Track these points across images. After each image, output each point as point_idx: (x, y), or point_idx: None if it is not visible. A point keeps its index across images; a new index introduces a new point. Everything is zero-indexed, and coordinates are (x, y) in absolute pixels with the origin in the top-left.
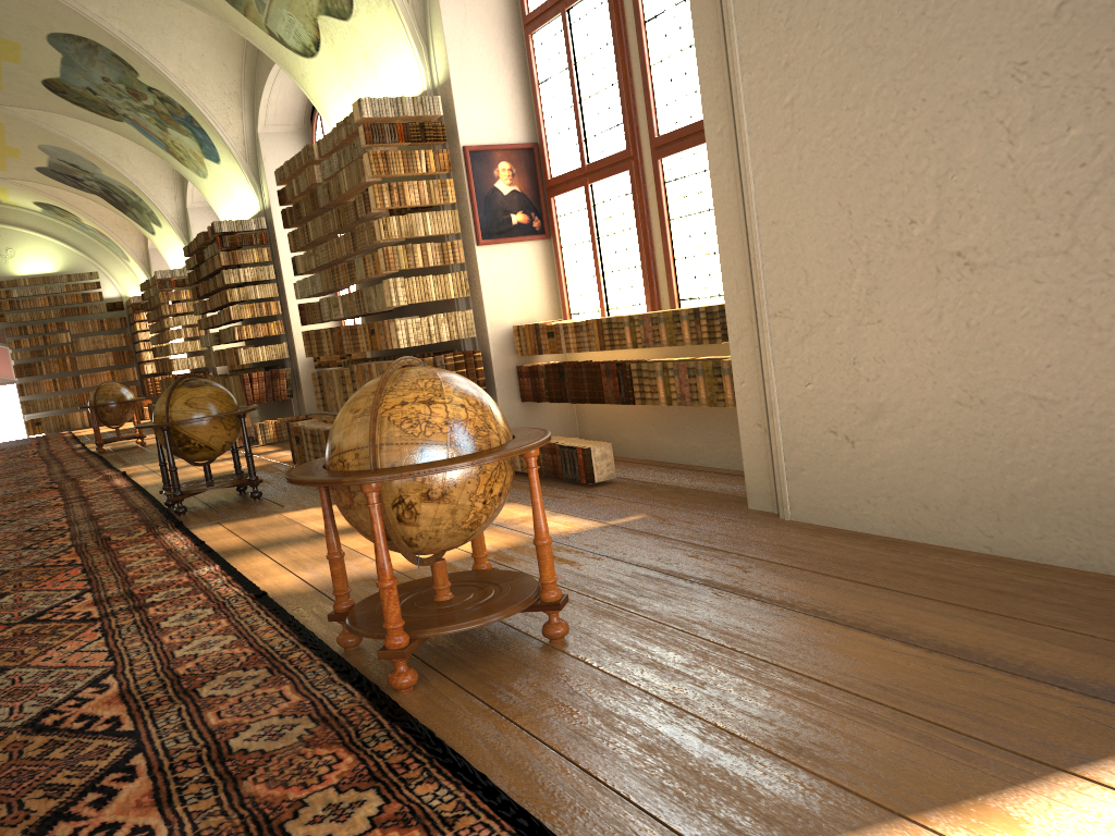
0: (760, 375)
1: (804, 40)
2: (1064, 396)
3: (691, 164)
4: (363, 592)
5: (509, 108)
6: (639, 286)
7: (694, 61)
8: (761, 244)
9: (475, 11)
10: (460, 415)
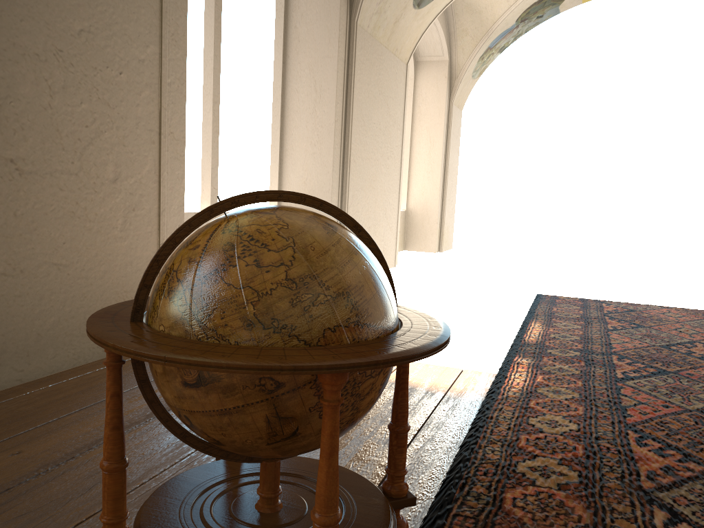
0: None
1: None
2: (71, 261)
3: None
4: None
5: None
6: None
7: None
8: None
9: None
10: None
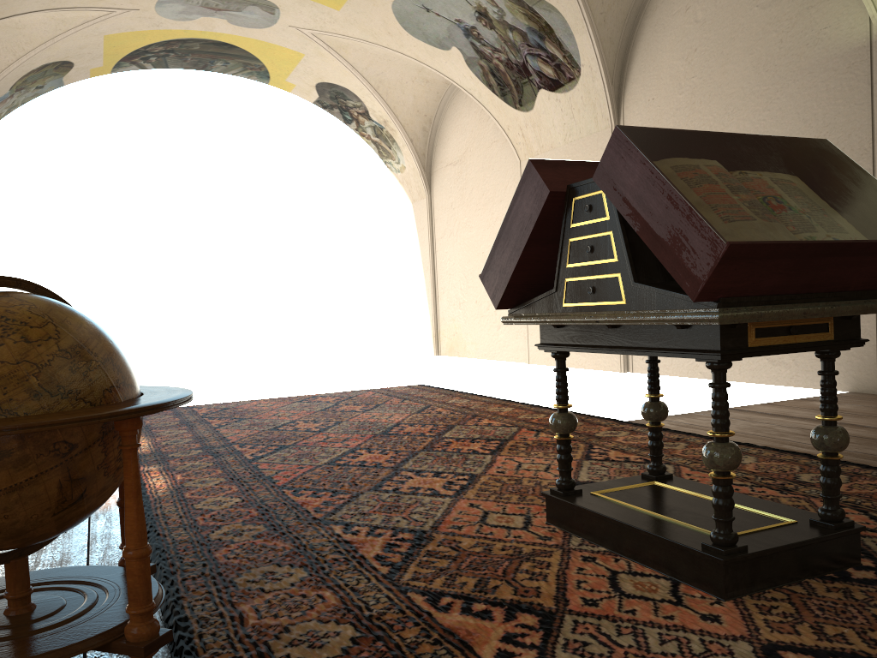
0: None
1: None
2: None
3: None
4: None
5: None
6: None
7: None
8: None
9: None
10: None
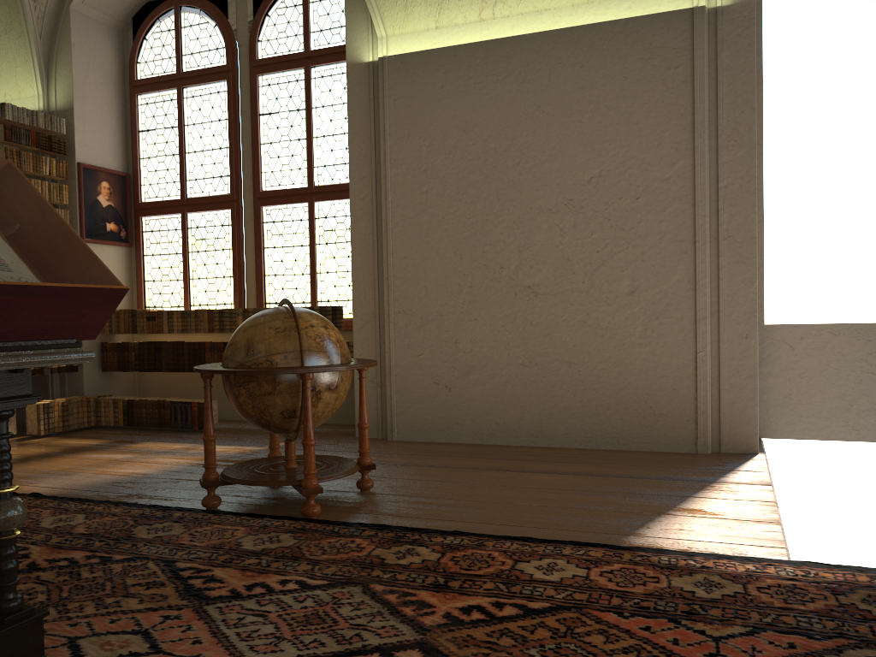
0: (378, 349)
1: (439, 160)
2: (582, 361)
3: (290, 214)
4: (139, 487)
5: (112, 142)
6: (226, 291)
7: (301, 149)
8: (393, 269)
9: (96, 64)
10: (340, 337)
